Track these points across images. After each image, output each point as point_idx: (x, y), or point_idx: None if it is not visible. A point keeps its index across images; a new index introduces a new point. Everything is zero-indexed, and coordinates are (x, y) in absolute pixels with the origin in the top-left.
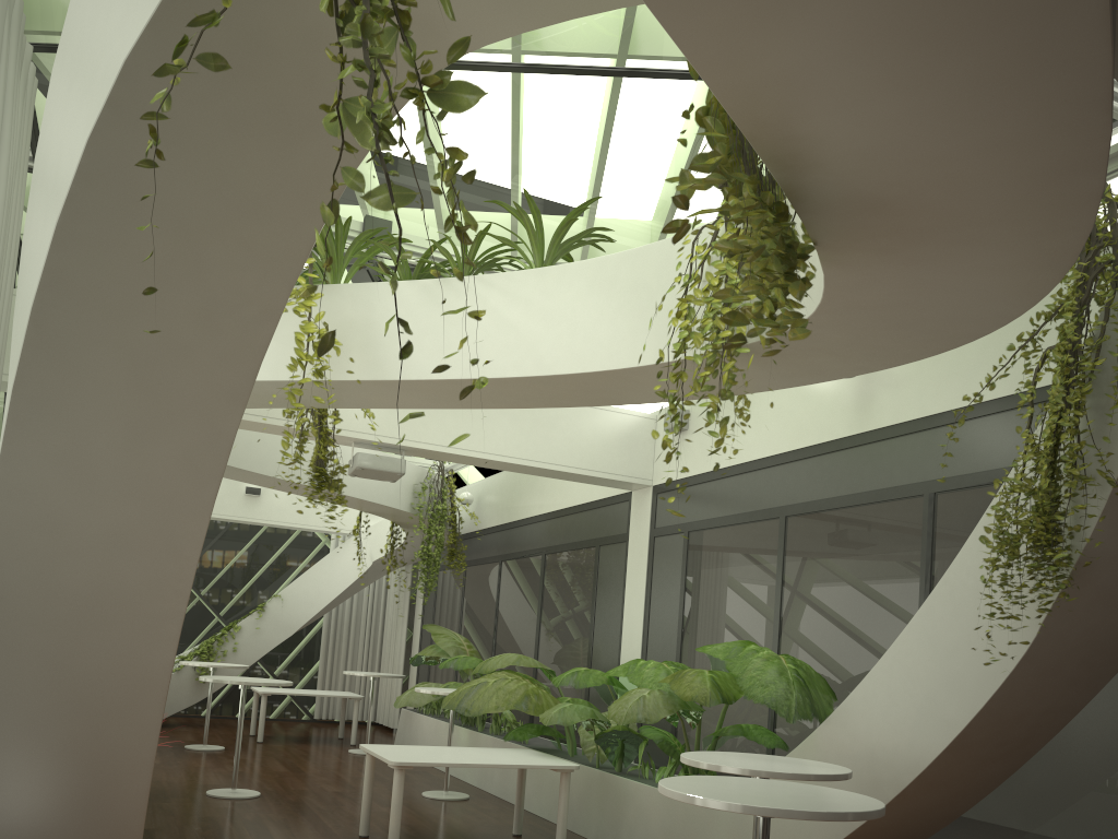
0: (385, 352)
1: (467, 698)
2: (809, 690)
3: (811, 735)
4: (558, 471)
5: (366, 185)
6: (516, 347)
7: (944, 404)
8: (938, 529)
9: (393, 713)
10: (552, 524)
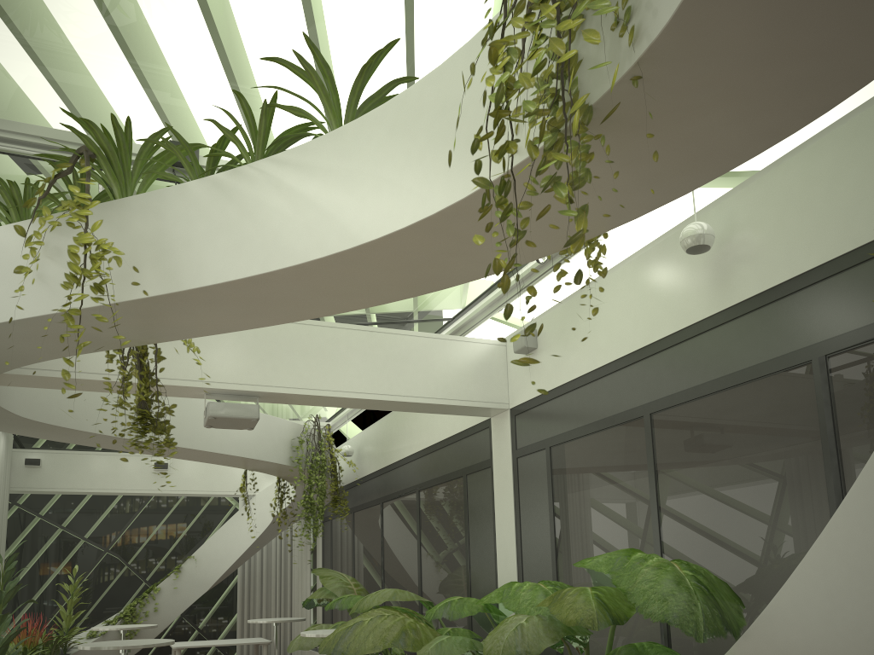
0: (179, 260)
1: (343, 640)
2: (716, 600)
3: (727, 654)
4: (414, 403)
5: (166, 109)
6: (318, 224)
7: (822, 256)
8: (837, 395)
9: (305, 652)
10: (423, 462)
